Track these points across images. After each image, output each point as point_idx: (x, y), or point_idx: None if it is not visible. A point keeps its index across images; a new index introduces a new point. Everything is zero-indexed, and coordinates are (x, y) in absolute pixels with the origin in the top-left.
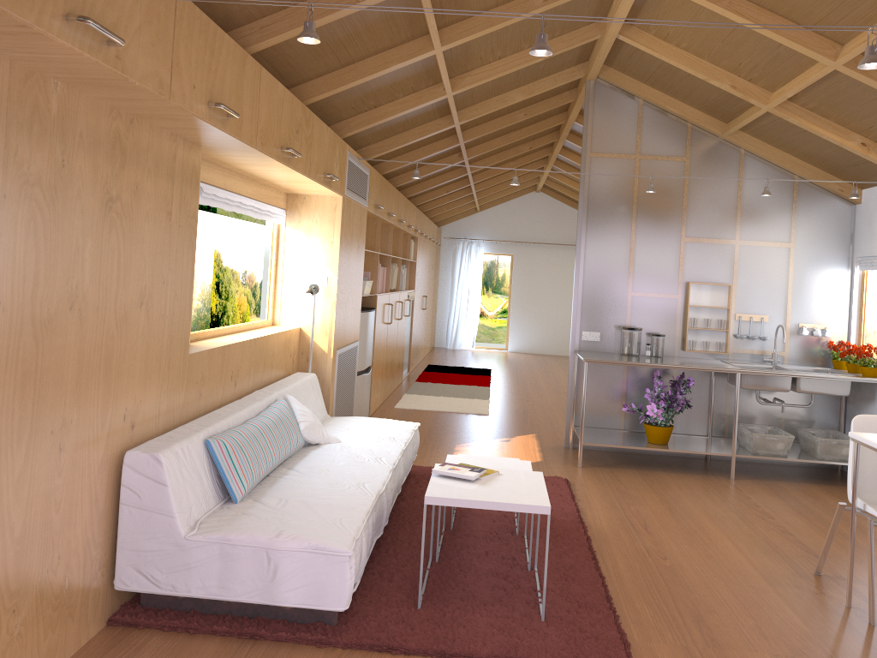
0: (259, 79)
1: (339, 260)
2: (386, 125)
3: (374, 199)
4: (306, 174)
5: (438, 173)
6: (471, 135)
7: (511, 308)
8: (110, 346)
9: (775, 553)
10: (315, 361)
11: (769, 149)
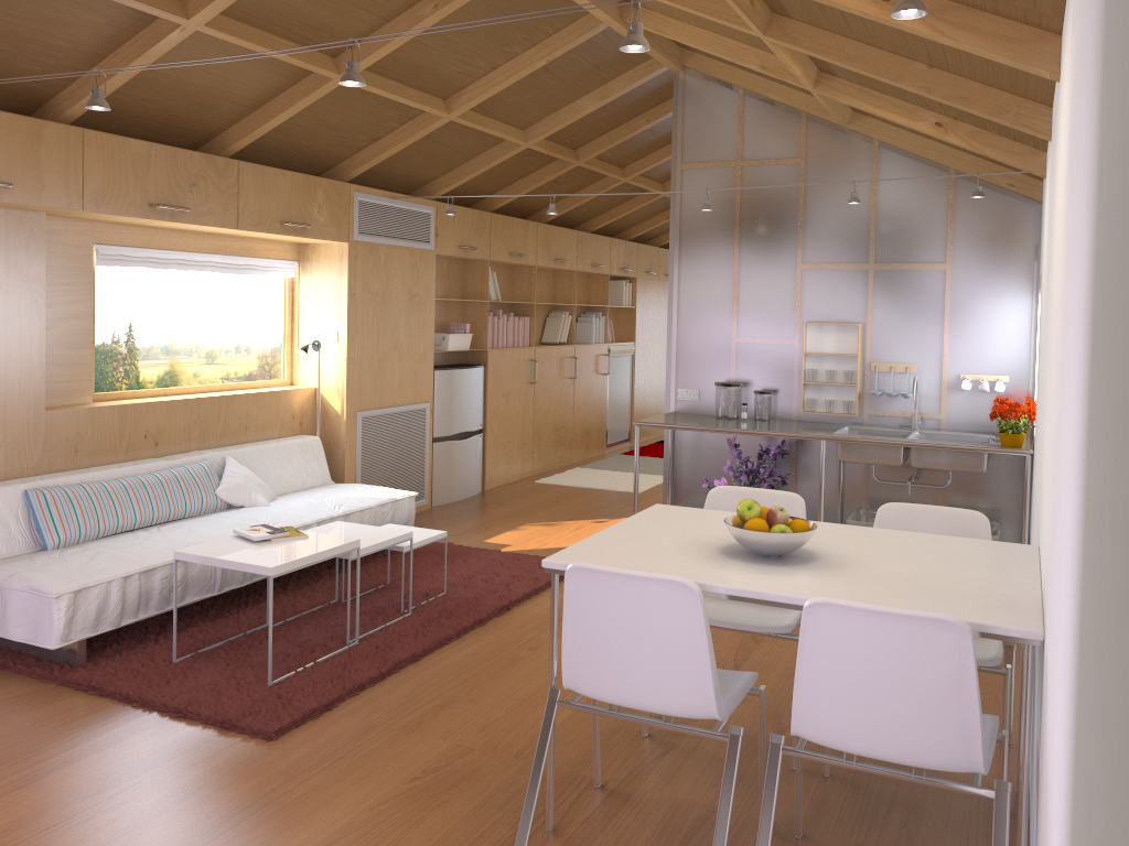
0: (81, 142)
1: (350, 313)
2: (427, 156)
3: (458, 239)
4: (226, 226)
5: (622, 198)
6: (586, 153)
7: None
8: None
9: None
10: (330, 424)
11: (906, 137)
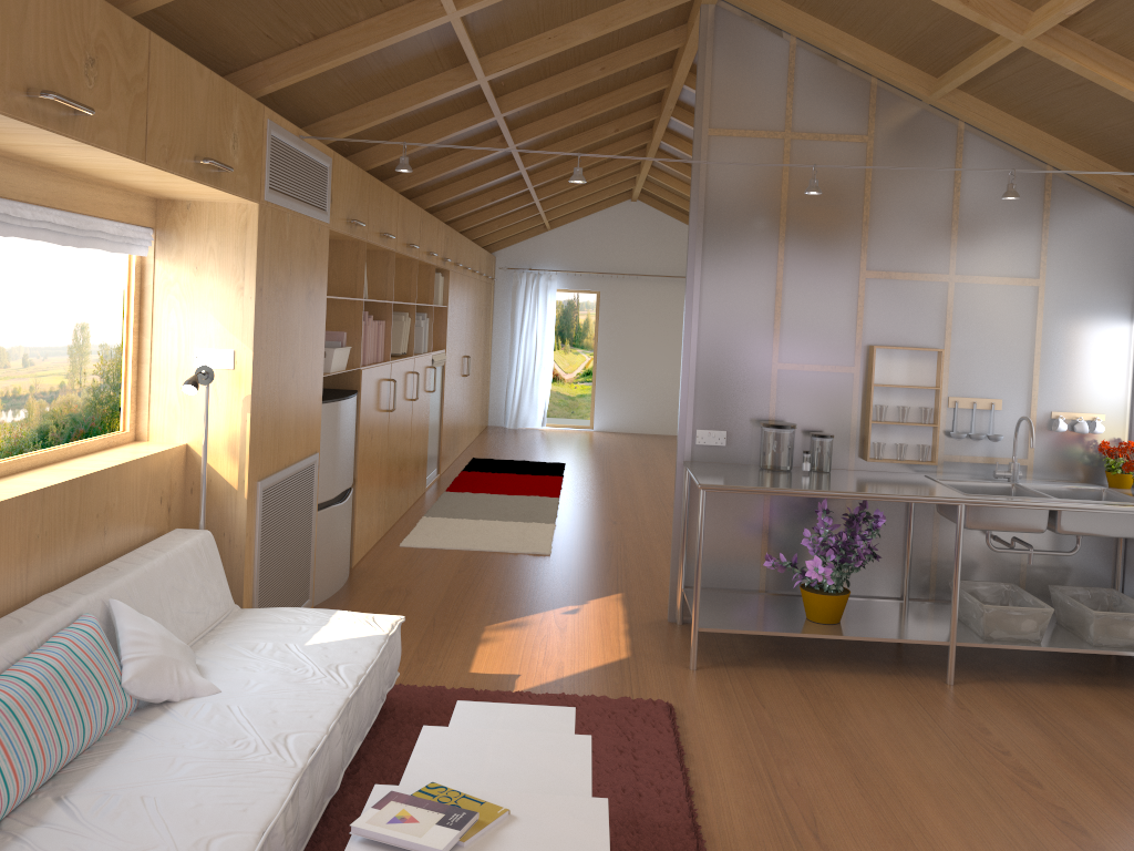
0: None
1: (256, 321)
2: (352, 78)
3: (347, 209)
4: (132, 155)
5: (474, 170)
6: (514, 104)
7: (598, 368)
8: None
9: None
10: (216, 505)
11: (1007, 121)
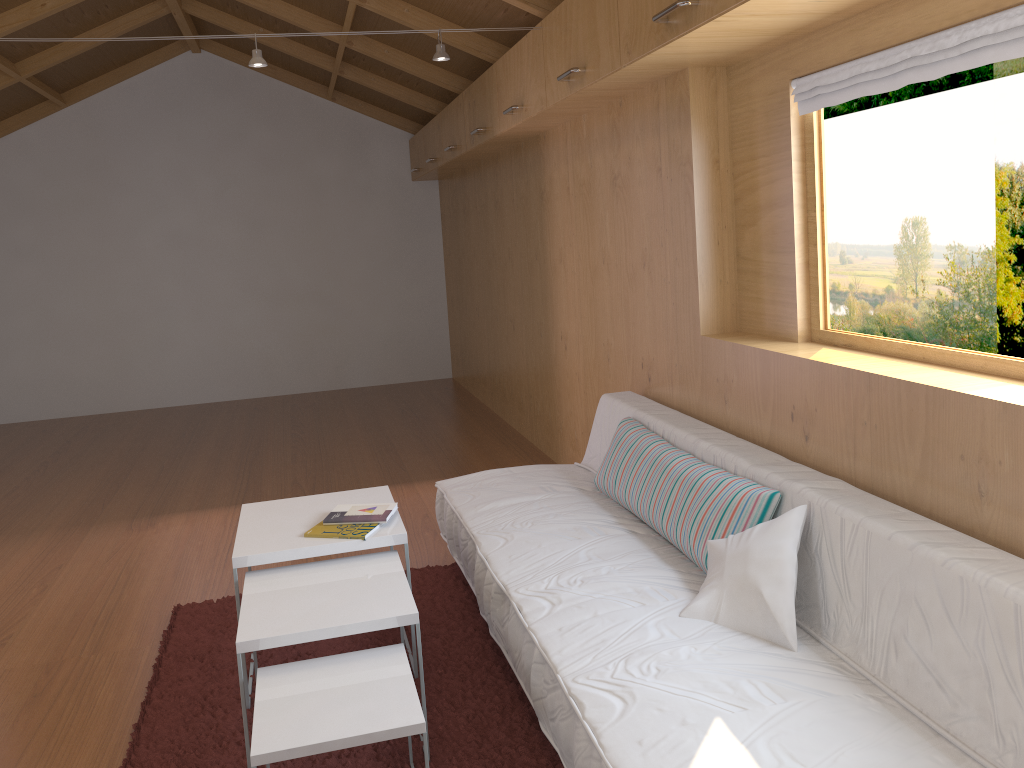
0: None
1: None
2: None
3: None
4: None
5: None
6: None
7: None
8: (626, 297)
9: None
10: None
11: None
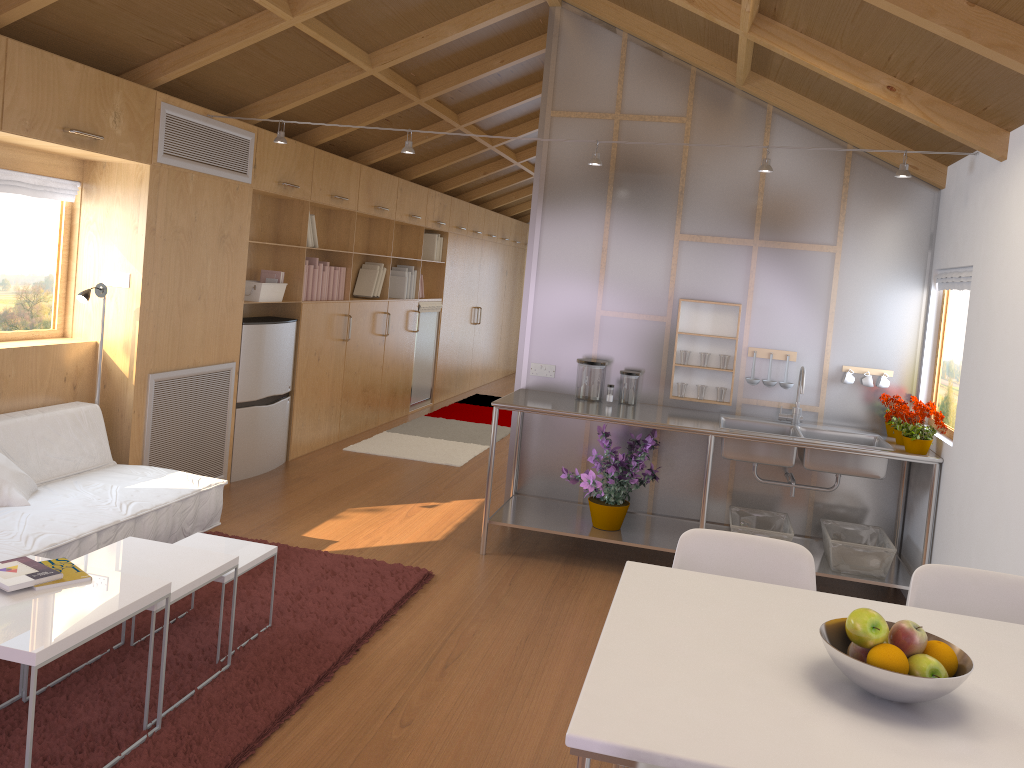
0: None
1: (147, 253)
2: (254, 70)
3: (278, 174)
4: None
5: (448, 147)
6: (430, 91)
7: None
8: None
9: None
10: (114, 388)
11: (806, 104)
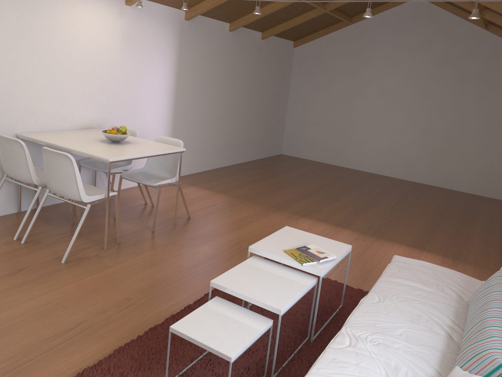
0: None
1: None
2: None
3: None
4: None
5: None
6: None
7: None
8: None
9: (38, 280)
10: None
11: None
